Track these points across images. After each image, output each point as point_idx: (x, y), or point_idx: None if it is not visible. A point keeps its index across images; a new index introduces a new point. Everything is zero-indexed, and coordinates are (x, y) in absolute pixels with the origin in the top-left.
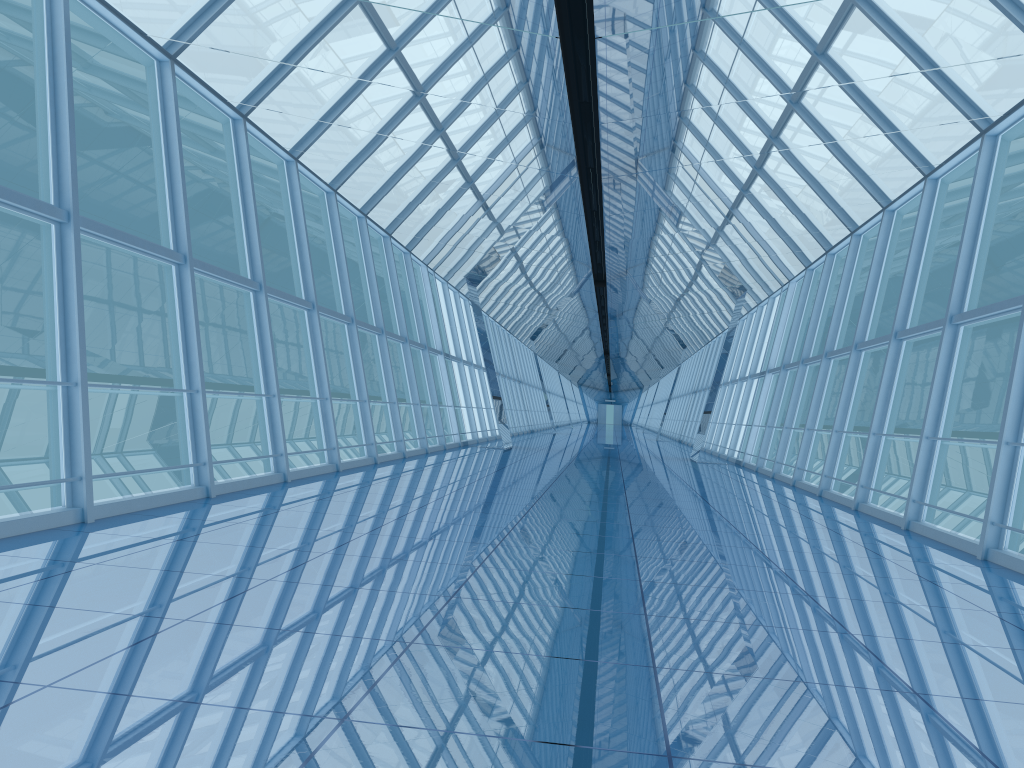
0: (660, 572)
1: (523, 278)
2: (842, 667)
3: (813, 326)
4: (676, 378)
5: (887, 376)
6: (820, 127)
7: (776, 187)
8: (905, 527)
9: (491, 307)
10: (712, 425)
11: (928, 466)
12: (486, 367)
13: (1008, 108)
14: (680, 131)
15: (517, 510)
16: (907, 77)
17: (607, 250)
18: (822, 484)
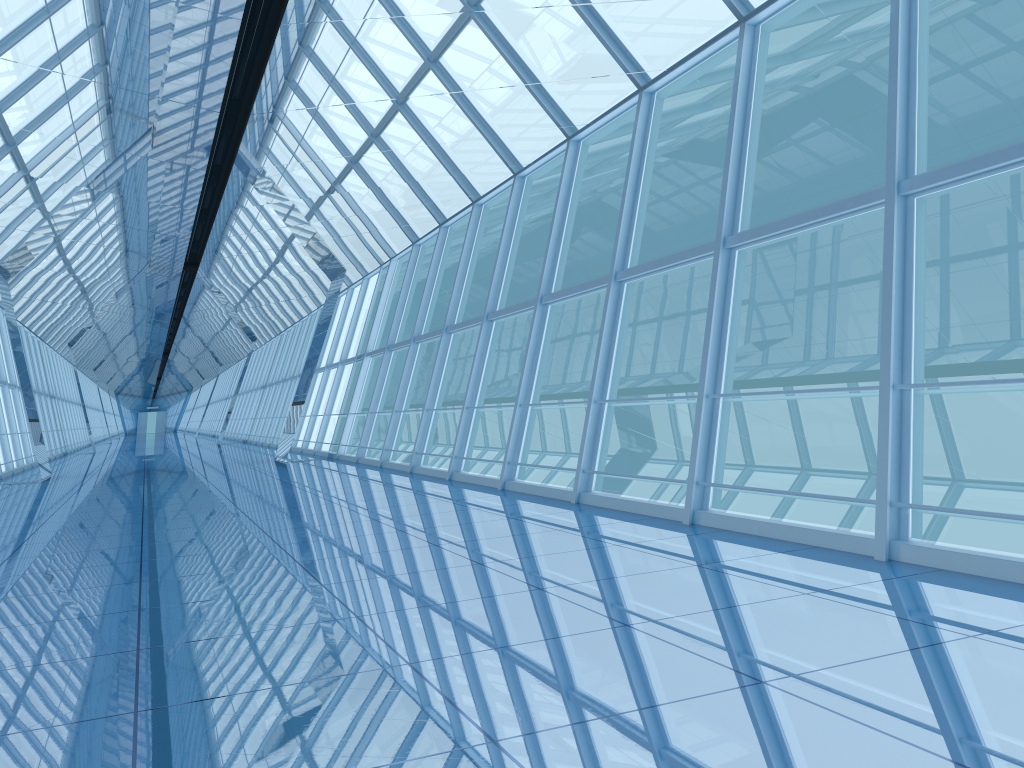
0: (418, 638)
1: (84, 265)
2: (859, 761)
3: (426, 302)
4: (244, 374)
5: (533, 343)
6: (516, 64)
7: (435, 142)
8: (576, 500)
9: (23, 308)
10: (305, 419)
11: (596, 431)
12: (21, 381)
13: (676, 62)
14: (373, 50)
15: (124, 573)
16: (625, 6)
17: (218, 220)
18: (452, 466)
